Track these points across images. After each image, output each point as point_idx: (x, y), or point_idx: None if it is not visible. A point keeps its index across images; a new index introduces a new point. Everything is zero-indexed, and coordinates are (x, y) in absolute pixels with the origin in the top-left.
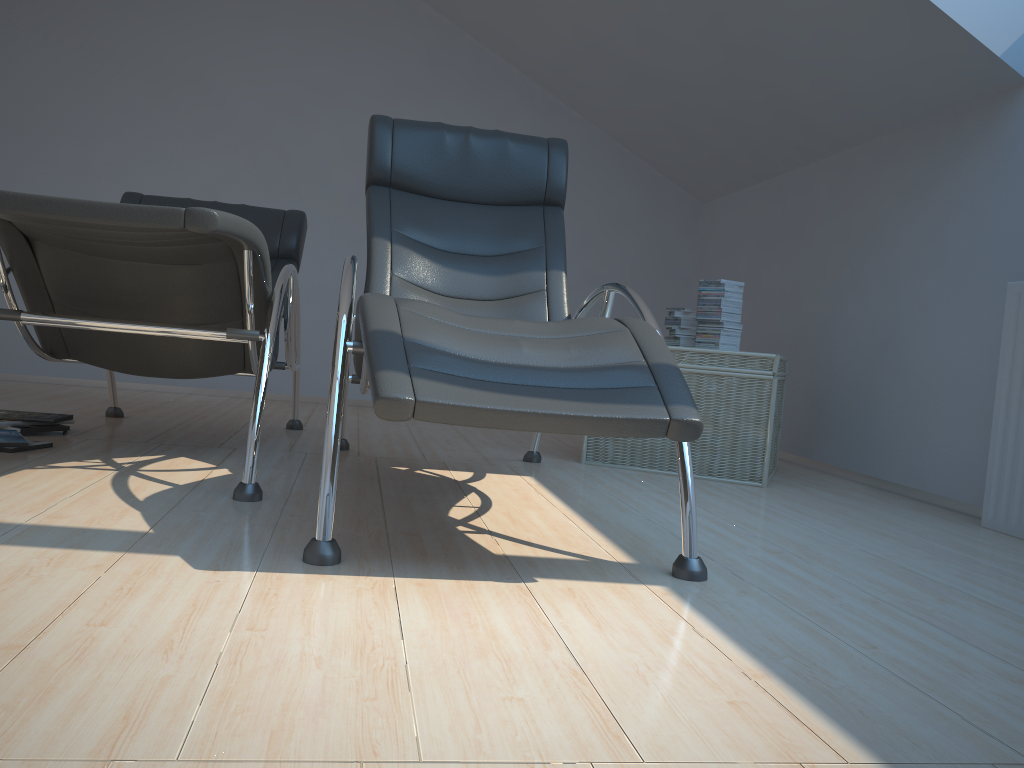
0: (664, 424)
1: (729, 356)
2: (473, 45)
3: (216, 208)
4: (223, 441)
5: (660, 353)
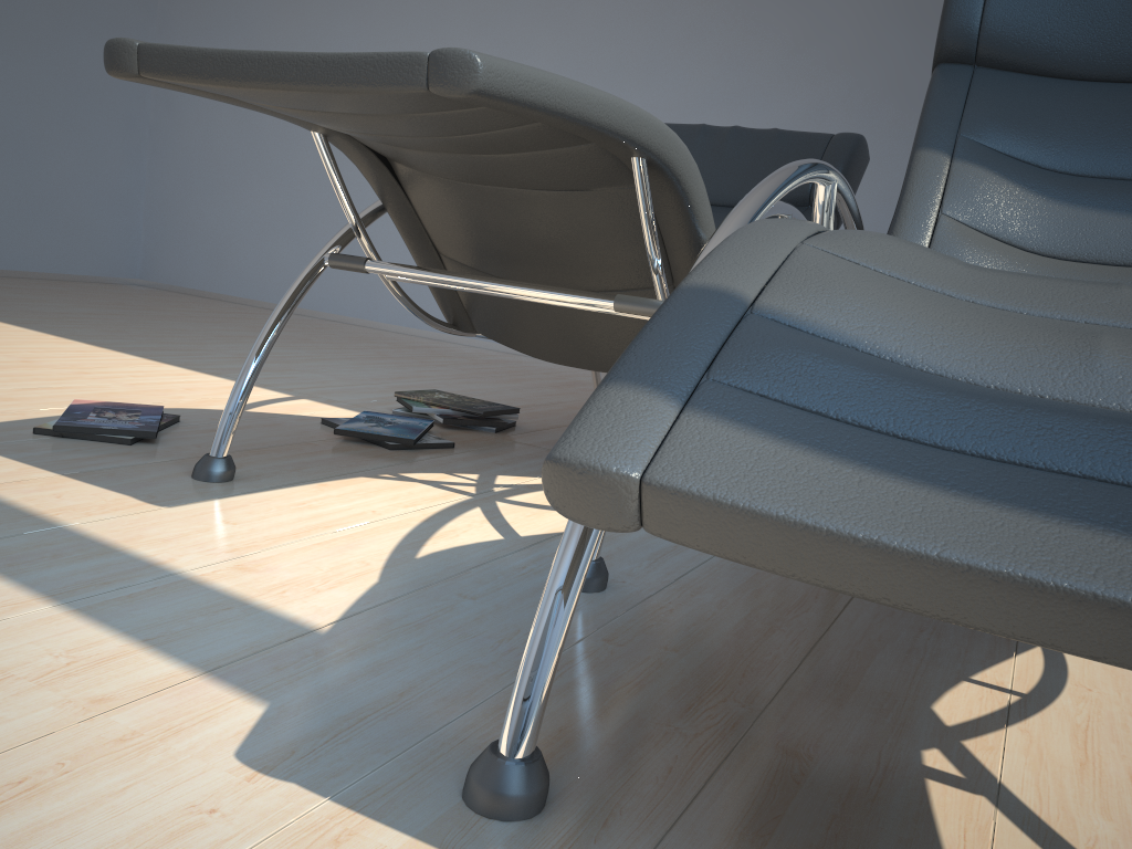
0: None
1: None
2: None
3: (734, 135)
4: None
5: None
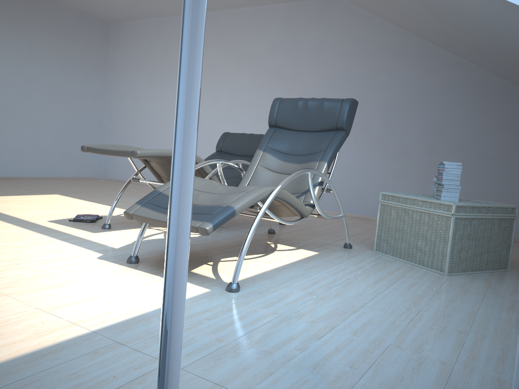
0: (195, 228)
1: (433, 203)
2: (416, 39)
3: (249, 136)
4: (234, 226)
5: (236, 201)
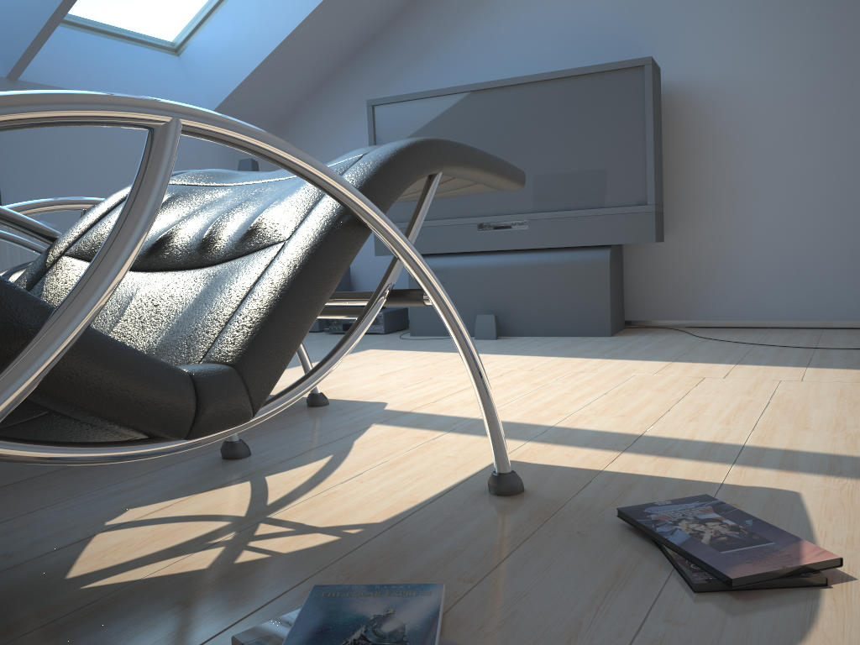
0: None
1: None
2: None
3: None
4: None
5: None
